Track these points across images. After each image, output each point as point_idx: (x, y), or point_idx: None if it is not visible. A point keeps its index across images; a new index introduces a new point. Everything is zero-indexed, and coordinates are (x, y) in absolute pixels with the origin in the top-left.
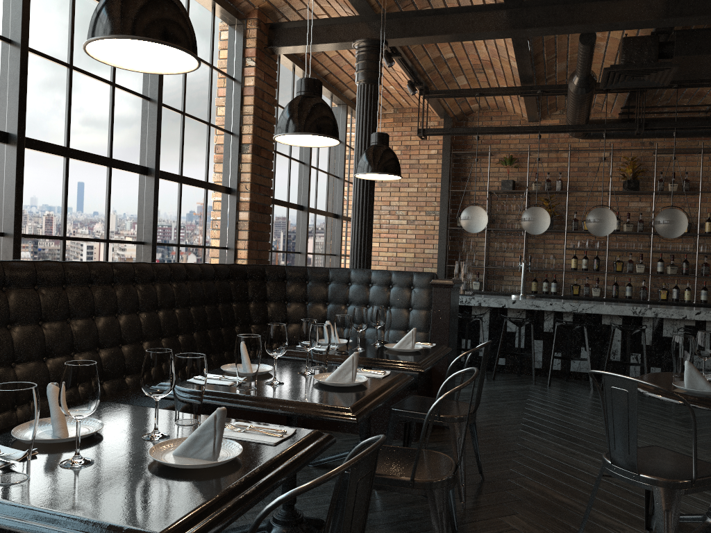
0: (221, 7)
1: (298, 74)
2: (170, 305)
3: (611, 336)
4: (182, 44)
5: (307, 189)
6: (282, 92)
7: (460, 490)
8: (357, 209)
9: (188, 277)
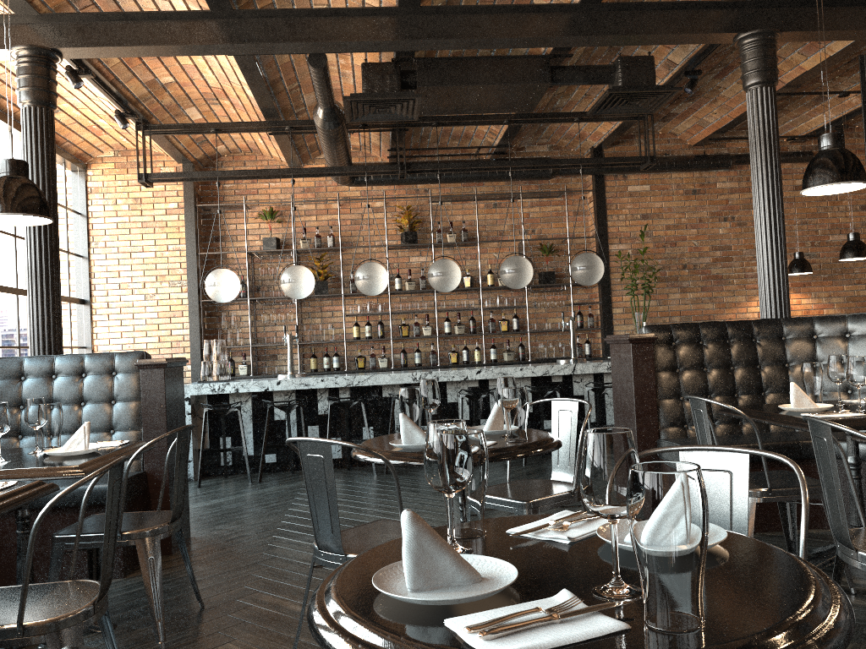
0: None
1: None
2: None
3: (391, 409)
4: None
5: None
6: None
7: (156, 627)
8: (34, 276)
9: None
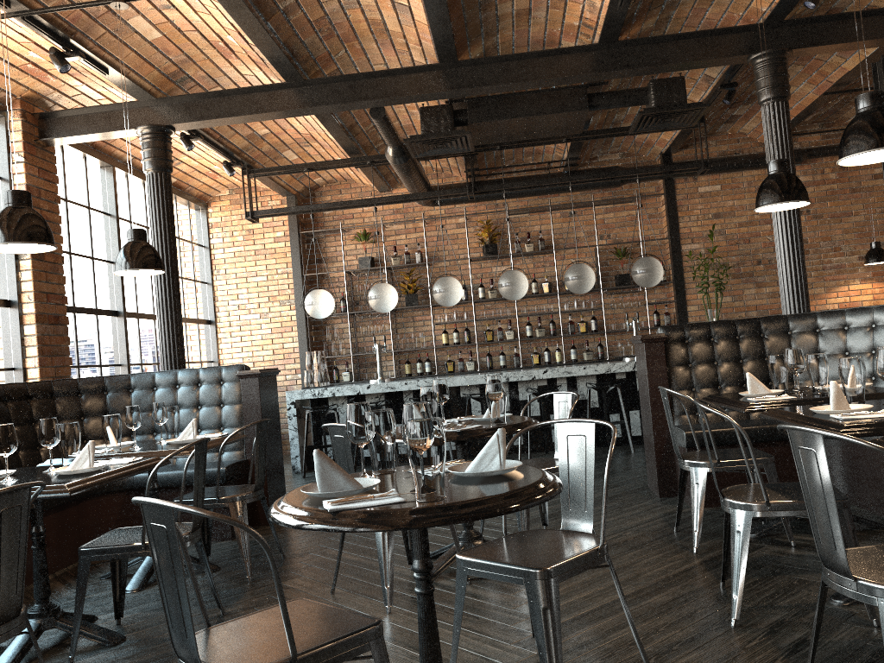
0: None
1: (93, 163)
2: None
3: (466, 407)
4: None
5: (120, 292)
6: (71, 186)
7: (245, 565)
8: (161, 307)
9: None
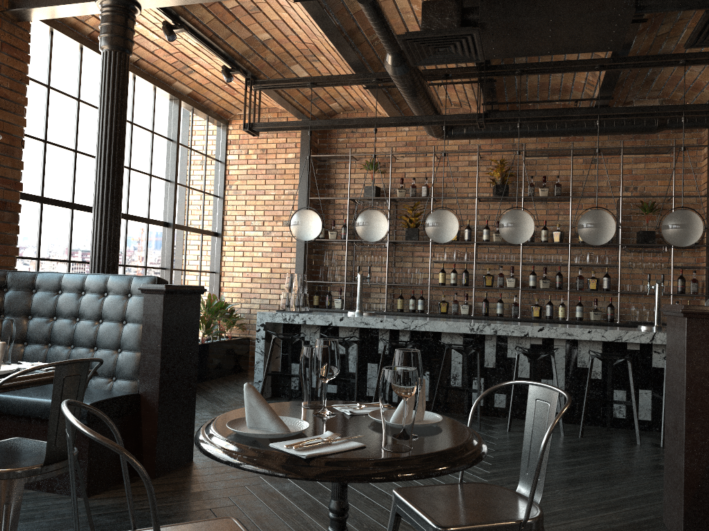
0: None
1: (91, 56)
2: None
3: (444, 357)
4: None
5: None
6: (58, 73)
7: None
8: (96, 202)
9: None
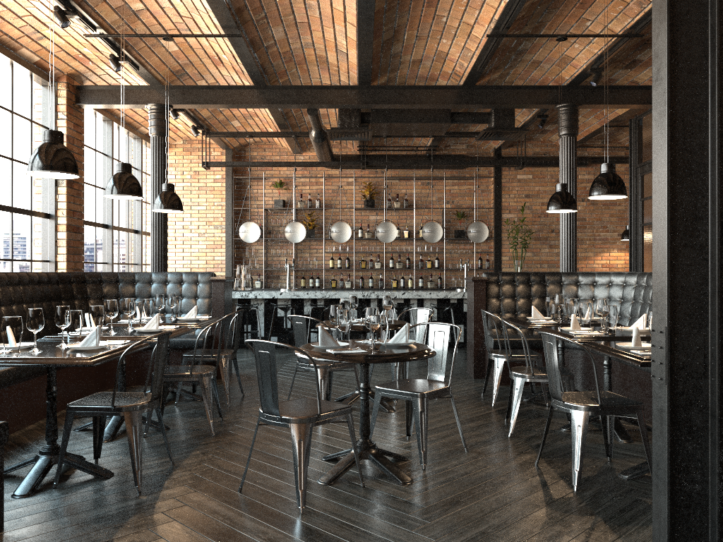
0: (37, 76)
1: (99, 118)
2: (20, 302)
3: None
4: (74, 172)
5: (111, 211)
6: (86, 134)
7: (226, 396)
8: (154, 228)
9: (30, 282)
